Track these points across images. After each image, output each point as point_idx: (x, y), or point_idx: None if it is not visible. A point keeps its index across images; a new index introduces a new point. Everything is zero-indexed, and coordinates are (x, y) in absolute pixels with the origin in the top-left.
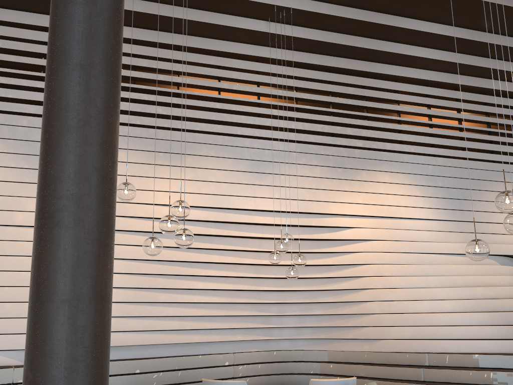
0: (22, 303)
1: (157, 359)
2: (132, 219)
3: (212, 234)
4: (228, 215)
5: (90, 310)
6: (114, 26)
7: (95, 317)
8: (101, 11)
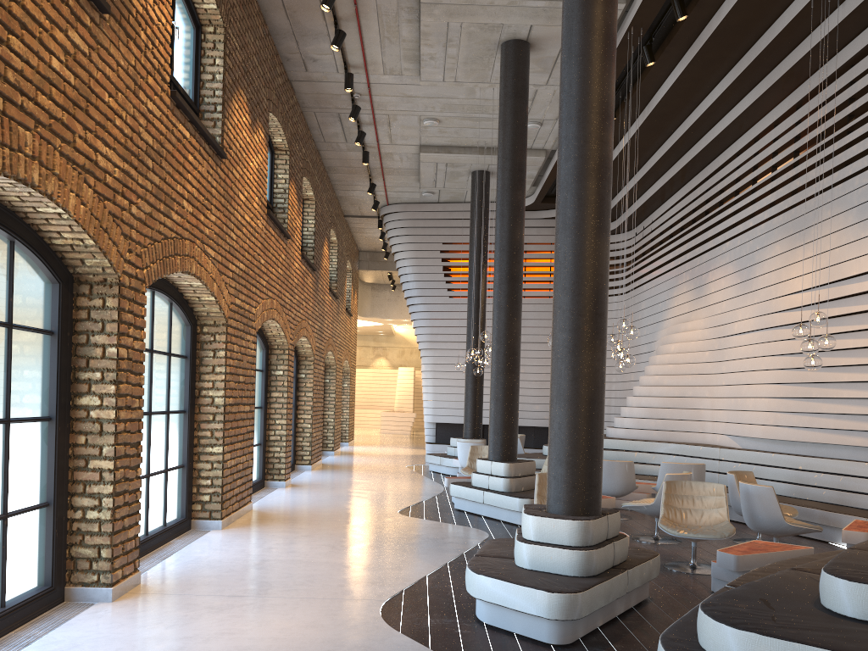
0: (736, 398)
1: (818, 459)
2: (783, 313)
3: (835, 315)
4: (842, 288)
5: (492, 403)
6: (499, 286)
7: (494, 406)
8: (495, 283)
